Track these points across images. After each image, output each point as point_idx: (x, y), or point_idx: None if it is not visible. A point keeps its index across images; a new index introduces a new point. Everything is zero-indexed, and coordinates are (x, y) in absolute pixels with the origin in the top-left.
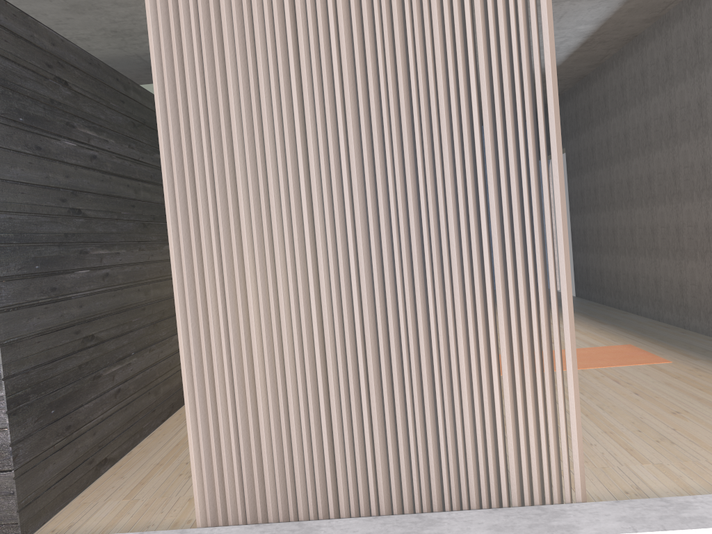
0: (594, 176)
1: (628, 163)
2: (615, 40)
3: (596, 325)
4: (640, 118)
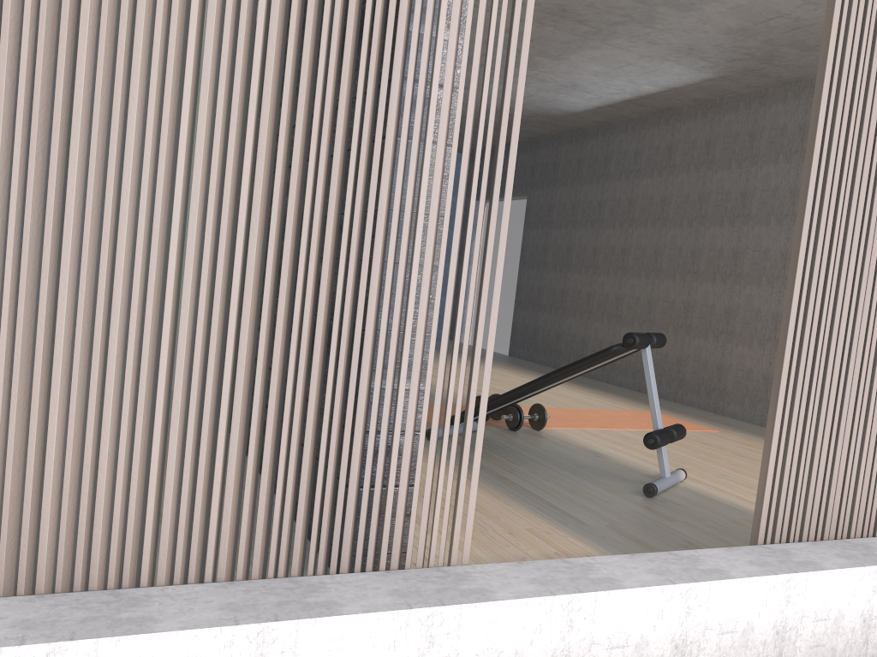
0: (570, 235)
1: (628, 231)
2: (650, 107)
3: (587, 389)
4: (656, 190)
